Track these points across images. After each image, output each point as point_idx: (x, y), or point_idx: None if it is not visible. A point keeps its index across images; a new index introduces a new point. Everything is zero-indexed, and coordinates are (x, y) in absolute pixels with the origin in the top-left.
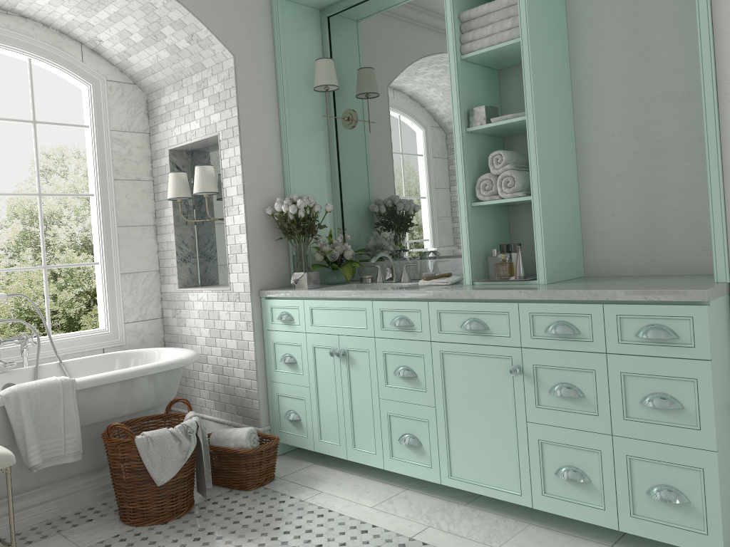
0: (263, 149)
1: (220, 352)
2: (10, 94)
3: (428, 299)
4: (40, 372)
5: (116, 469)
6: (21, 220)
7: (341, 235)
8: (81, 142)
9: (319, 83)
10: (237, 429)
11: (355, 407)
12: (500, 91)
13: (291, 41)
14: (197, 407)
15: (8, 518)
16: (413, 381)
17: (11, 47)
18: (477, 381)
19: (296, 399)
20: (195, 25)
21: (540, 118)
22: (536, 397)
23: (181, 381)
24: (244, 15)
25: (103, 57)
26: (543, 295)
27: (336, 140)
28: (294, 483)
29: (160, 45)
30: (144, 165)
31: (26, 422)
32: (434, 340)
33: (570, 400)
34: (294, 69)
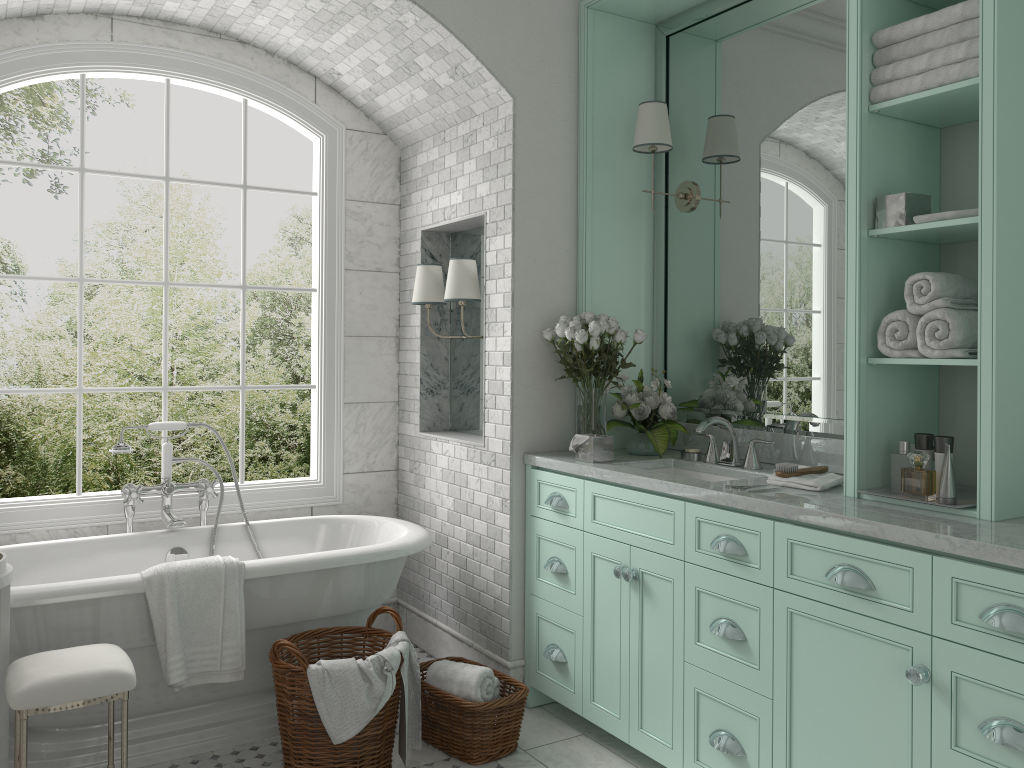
0: (548, 240)
1: (465, 535)
2: (259, 136)
3: (776, 516)
4: (219, 535)
5: (282, 705)
6: (260, 303)
7: (656, 379)
8: None
9: (641, 141)
10: (466, 667)
11: (646, 665)
12: (940, 165)
13: (606, 75)
14: (431, 608)
15: (143, 746)
16: (739, 647)
17: (222, 84)
18: (848, 674)
19: (562, 630)
20: (460, 52)
21: (1007, 222)
22: (953, 730)
23: (413, 565)
24: (534, 36)
25: (343, 96)
26: (981, 552)
27: (665, 228)
28: (542, 766)
29: (414, 81)
30: (388, 250)
31: (169, 620)
32: (779, 587)
33: (1019, 754)
34: (606, 117)
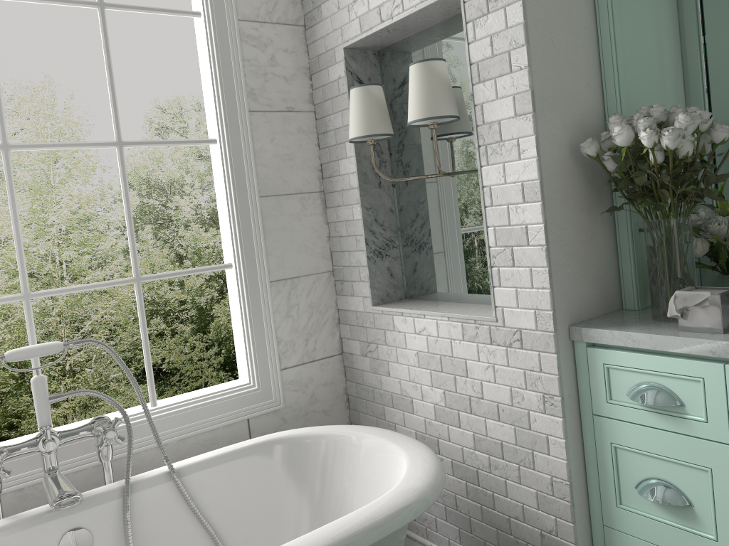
0: (563, 12)
1: (471, 440)
2: (114, 34)
3: None
4: (133, 496)
5: None
6: (136, 191)
7: None
8: (201, 90)
9: None
10: None
11: None
12: None
13: None
14: (419, 527)
15: None
16: None
17: None
18: None
19: None
20: None
21: None
22: None
23: None
24: None
25: None
26: None
27: None
28: None
29: None
30: (298, 84)
31: None
32: None
33: None
34: None
